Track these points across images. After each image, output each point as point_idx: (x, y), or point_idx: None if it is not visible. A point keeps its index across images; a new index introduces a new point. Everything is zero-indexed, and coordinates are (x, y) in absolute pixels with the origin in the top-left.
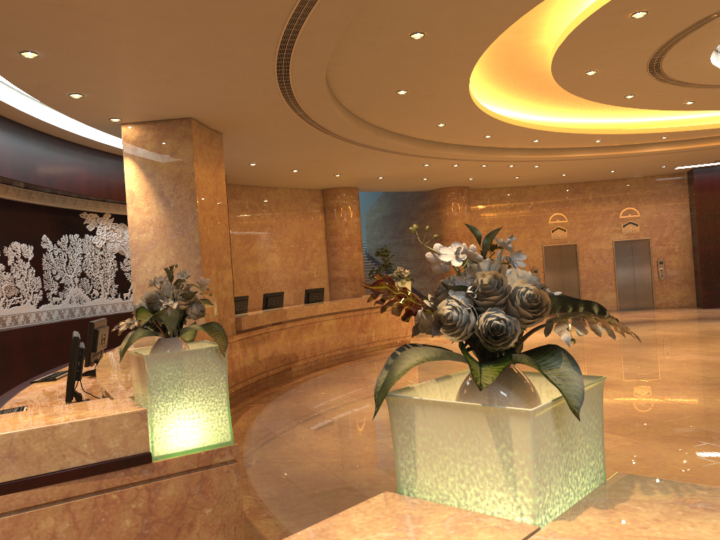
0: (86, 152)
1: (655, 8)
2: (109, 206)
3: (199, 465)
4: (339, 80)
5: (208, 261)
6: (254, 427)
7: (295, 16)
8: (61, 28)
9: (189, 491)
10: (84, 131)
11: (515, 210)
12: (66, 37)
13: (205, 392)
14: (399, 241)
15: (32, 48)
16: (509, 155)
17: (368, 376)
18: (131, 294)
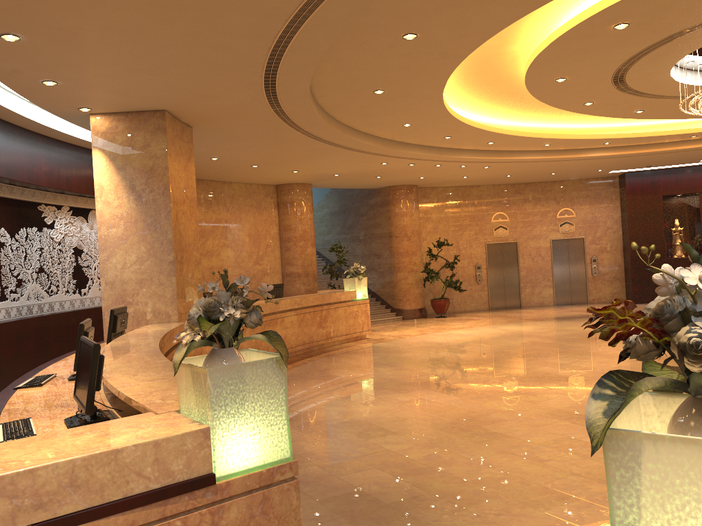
0: (46, 142)
1: (637, 20)
2: (67, 198)
3: (261, 485)
4: (321, 77)
5: (180, 258)
6: None
7: (301, 11)
8: (53, 11)
9: (251, 512)
10: (47, 120)
11: (460, 209)
12: (55, 21)
13: (266, 406)
14: (347, 237)
15: (15, 31)
16: (464, 155)
17: (336, 372)
18: (89, 290)
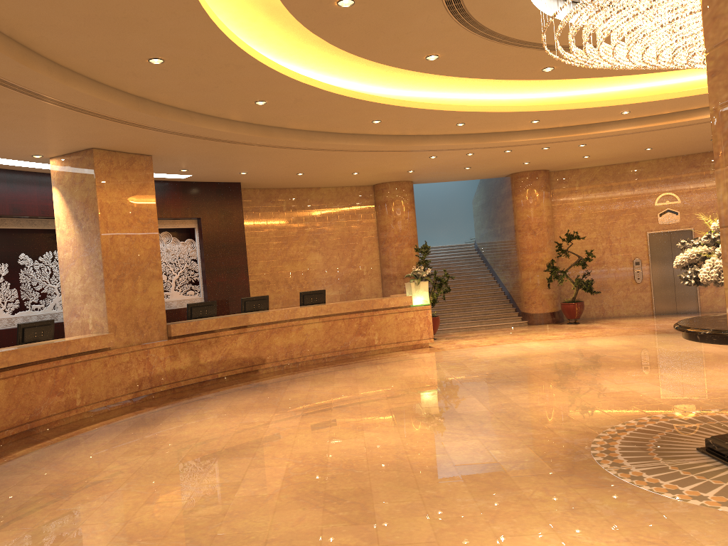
0: None
1: None
2: None
3: None
4: (176, 102)
5: (118, 276)
6: (90, 431)
7: None
8: None
9: None
10: (47, 164)
11: (611, 192)
12: None
13: None
14: (491, 231)
15: None
16: (518, 138)
17: (296, 385)
18: None
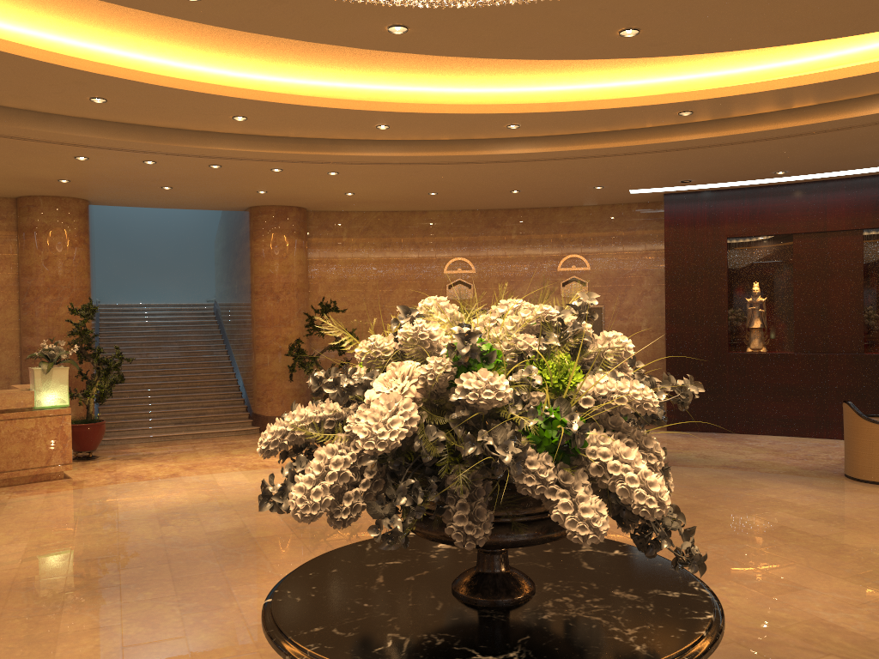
0: None
1: None
2: None
3: None
4: None
5: None
6: None
7: None
8: None
9: None
10: None
11: (389, 249)
12: None
13: None
14: (230, 289)
15: None
16: (220, 145)
17: None
18: None
